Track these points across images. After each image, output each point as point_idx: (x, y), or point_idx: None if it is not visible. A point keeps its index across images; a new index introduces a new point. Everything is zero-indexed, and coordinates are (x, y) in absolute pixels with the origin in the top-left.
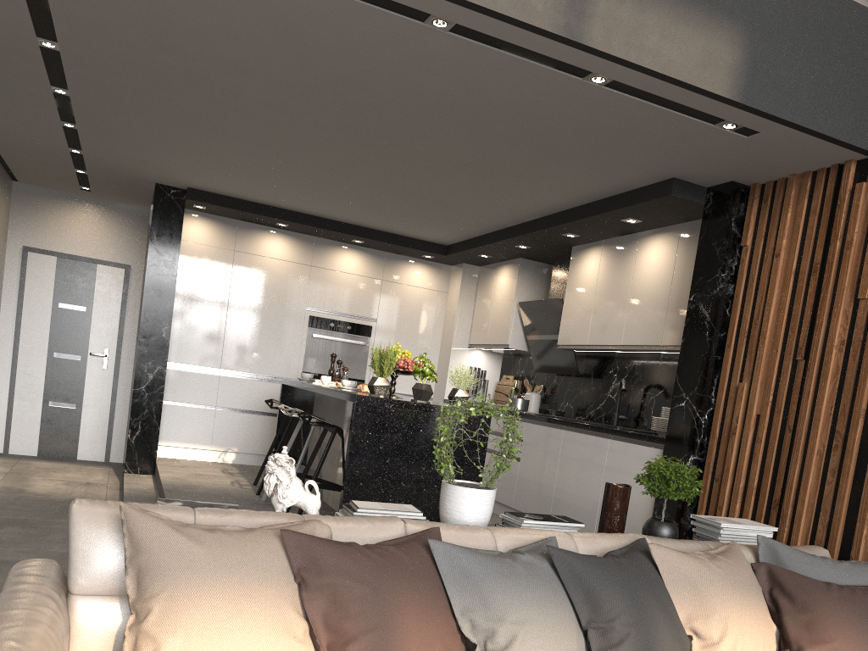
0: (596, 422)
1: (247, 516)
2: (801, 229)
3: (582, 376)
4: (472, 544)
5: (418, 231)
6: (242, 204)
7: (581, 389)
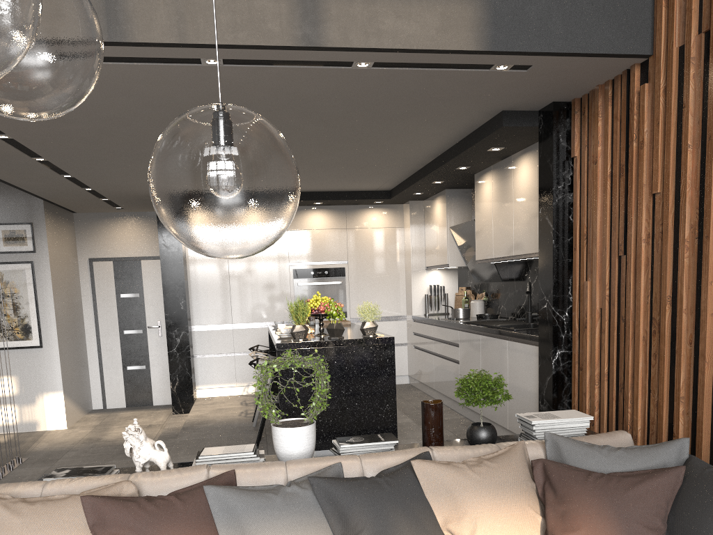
0: (517, 321)
1: (82, 483)
2: (610, 135)
3: (508, 281)
4: (264, 479)
5: (358, 186)
6: None
7: (509, 292)
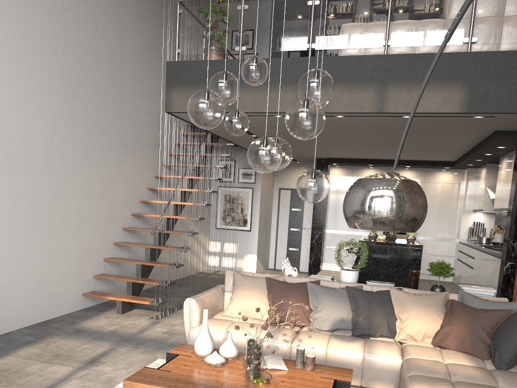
0: None
1: (266, 275)
2: None
3: None
4: (330, 286)
5: (432, 158)
6: (350, 160)
7: None
